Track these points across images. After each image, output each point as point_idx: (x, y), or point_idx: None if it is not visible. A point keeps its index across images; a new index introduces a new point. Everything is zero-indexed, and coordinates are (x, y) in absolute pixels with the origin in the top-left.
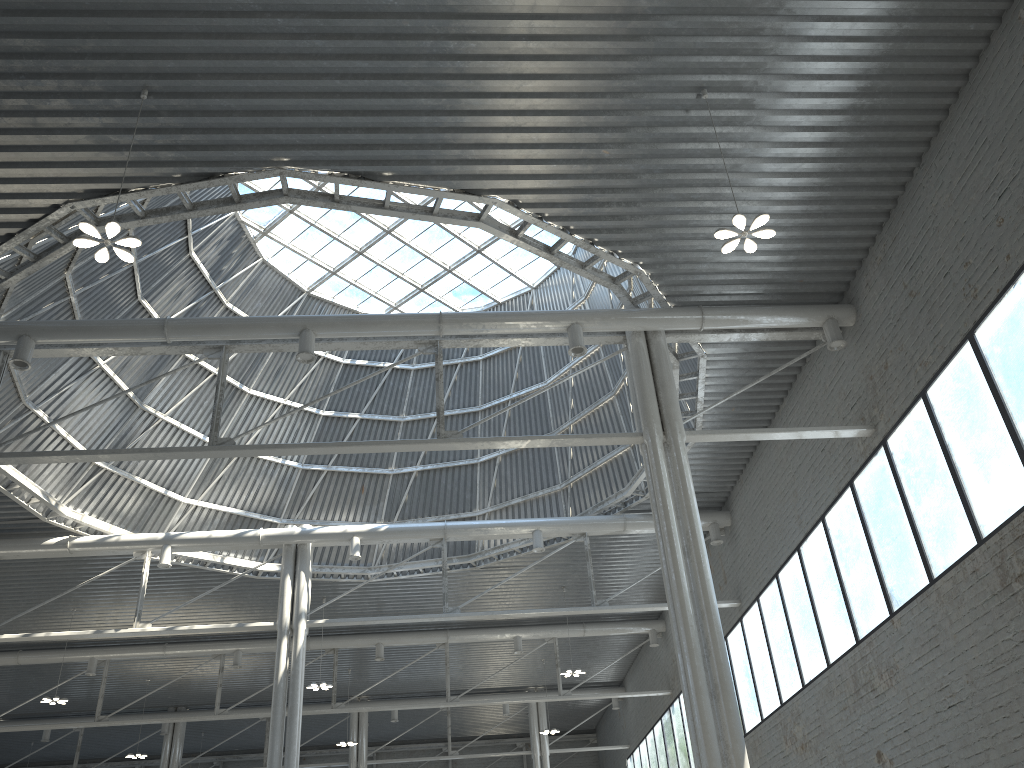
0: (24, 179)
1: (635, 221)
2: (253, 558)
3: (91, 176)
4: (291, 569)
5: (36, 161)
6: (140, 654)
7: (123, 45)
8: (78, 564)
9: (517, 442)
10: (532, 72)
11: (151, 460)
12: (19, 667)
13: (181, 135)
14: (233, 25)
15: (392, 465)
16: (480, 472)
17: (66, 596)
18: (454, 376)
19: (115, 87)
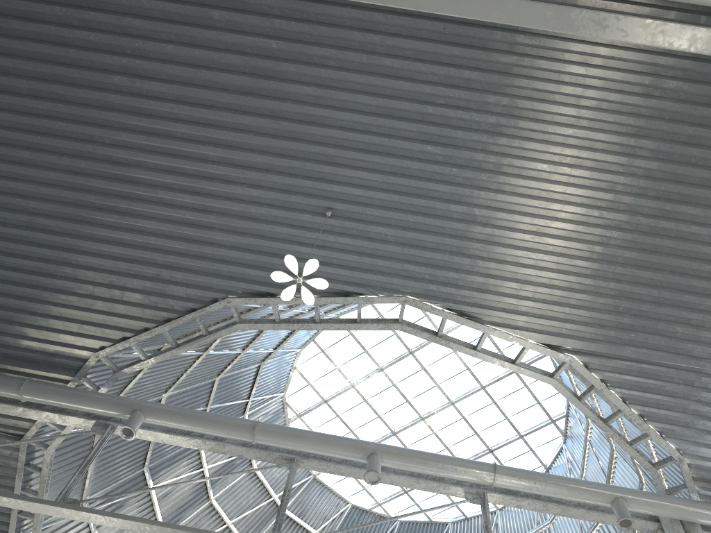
0: (203, 272)
1: (689, 404)
2: None
3: (254, 279)
4: None
5: (219, 258)
6: None
7: (330, 171)
8: None
9: None
10: (636, 246)
11: None
12: None
13: (340, 254)
14: (417, 169)
15: None
16: None
17: None
18: None
19: (307, 206)
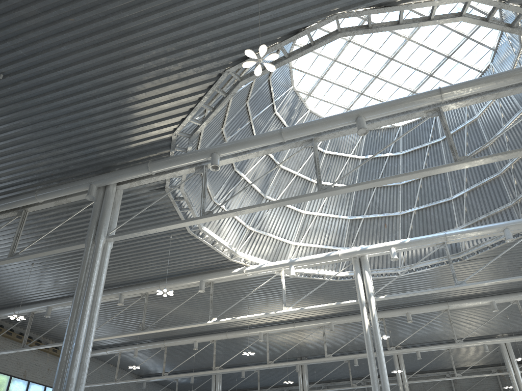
0: (203, 62)
1: None
2: (333, 270)
3: (235, 51)
4: (359, 270)
5: (208, 49)
6: (282, 329)
7: None
8: (248, 283)
9: (511, 154)
10: None
11: (274, 224)
12: (227, 340)
13: (279, 9)
14: None
15: (399, 210)
16: (454, 205)
17: (244, 301)
18: (426, 153)
19: None
